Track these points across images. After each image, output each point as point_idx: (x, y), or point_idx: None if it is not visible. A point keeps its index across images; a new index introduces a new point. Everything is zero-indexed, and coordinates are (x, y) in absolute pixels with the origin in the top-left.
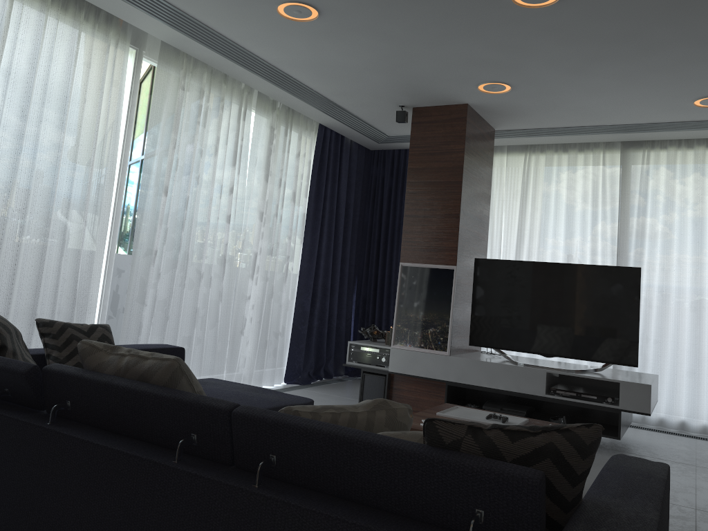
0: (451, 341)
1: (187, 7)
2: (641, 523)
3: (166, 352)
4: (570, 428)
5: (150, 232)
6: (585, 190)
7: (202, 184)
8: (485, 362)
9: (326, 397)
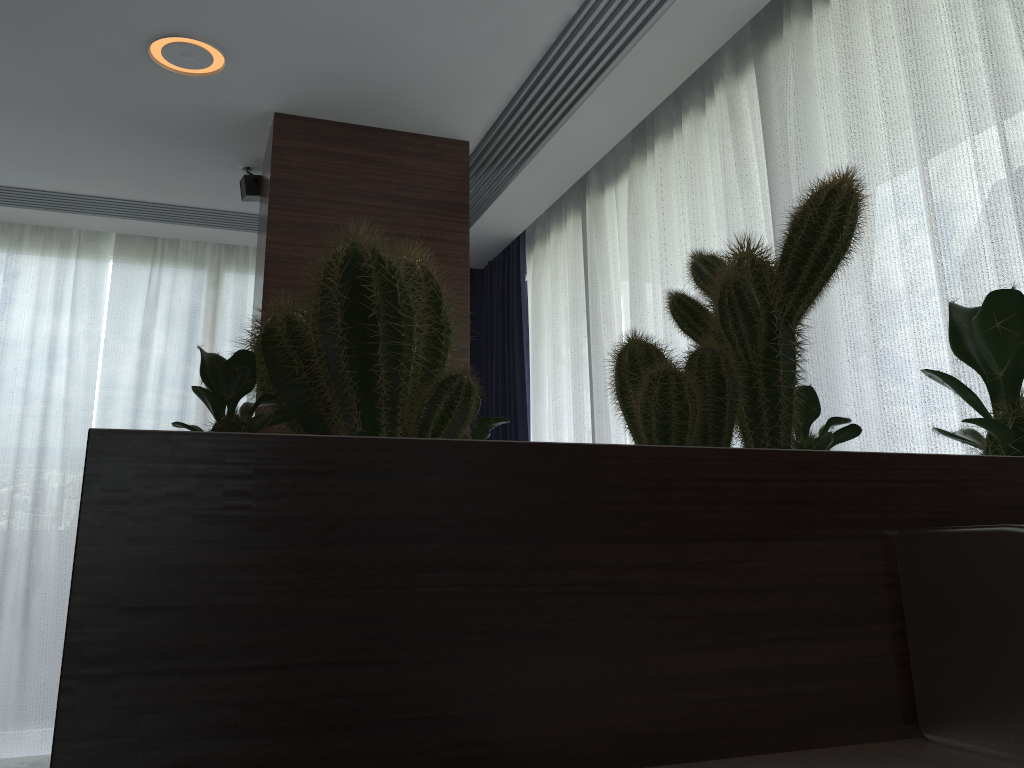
0: None
1: None
2: None
3: None
4: None
5: None
6: (717, 198)
7: None
8: None
9: None
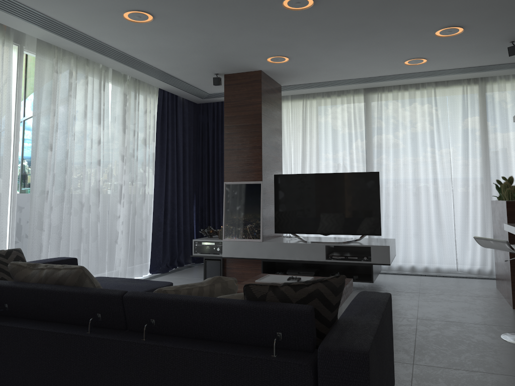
0: (263, 232)
1: (56, 15)
2: (368, 326)
3: (64, 263)
4: (327, 279)
5: (42, 178)
6: (343, 122)
7: (77, 140)
8: (285, 243)
9: (181, 279)
